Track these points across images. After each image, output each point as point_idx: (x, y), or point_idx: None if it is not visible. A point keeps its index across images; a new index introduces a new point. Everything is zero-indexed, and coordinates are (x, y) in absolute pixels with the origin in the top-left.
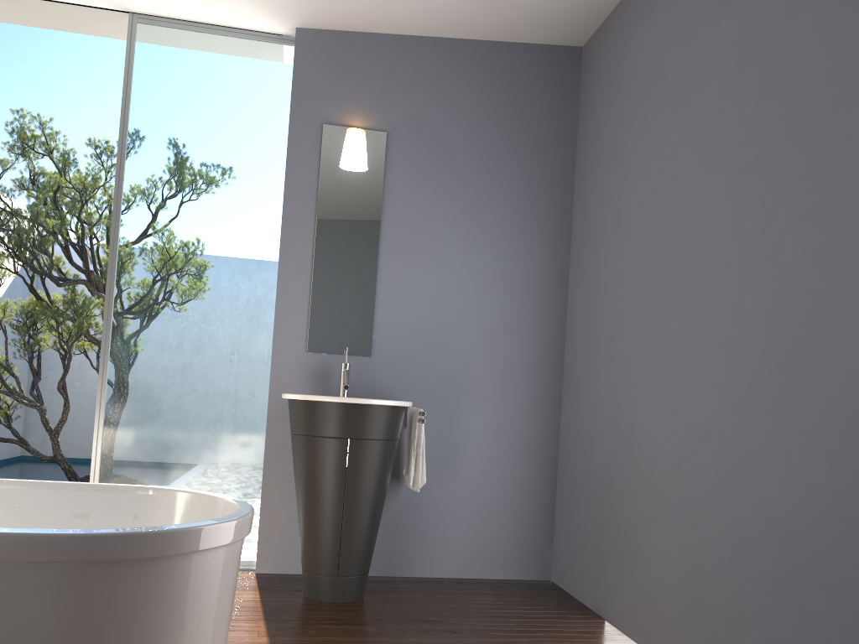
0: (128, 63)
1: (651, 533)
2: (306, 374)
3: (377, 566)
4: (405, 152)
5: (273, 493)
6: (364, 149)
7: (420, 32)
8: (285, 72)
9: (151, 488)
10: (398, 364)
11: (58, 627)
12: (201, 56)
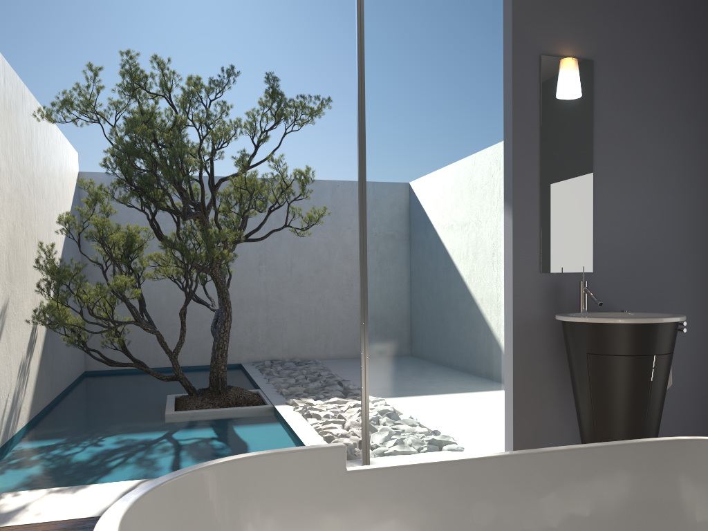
0: (359, 2)
1: None
2: (541, 293)
3: None
4: (608, 78)
5: (522, 404)
6: (579, 78)
7: None
8: (495, 5)
9: (686, 440)
10: (613, 277)
11: None
12: None
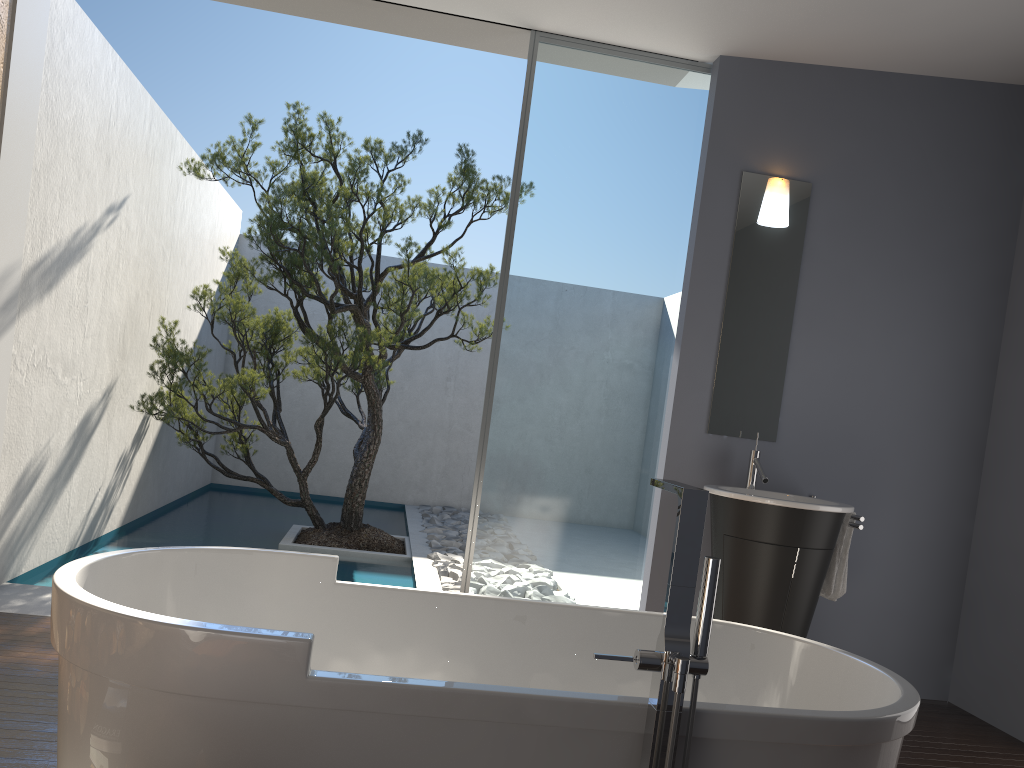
0: (527, 90)
1: None
2: (704, 458)
3: None
4: (830, 207)
5: (661, 588)
6: (788, 203)
7: (860, 65)
8: (697, 105)
9: (715, 622)
10: (804, 452)
11: None
12: (606, 84)
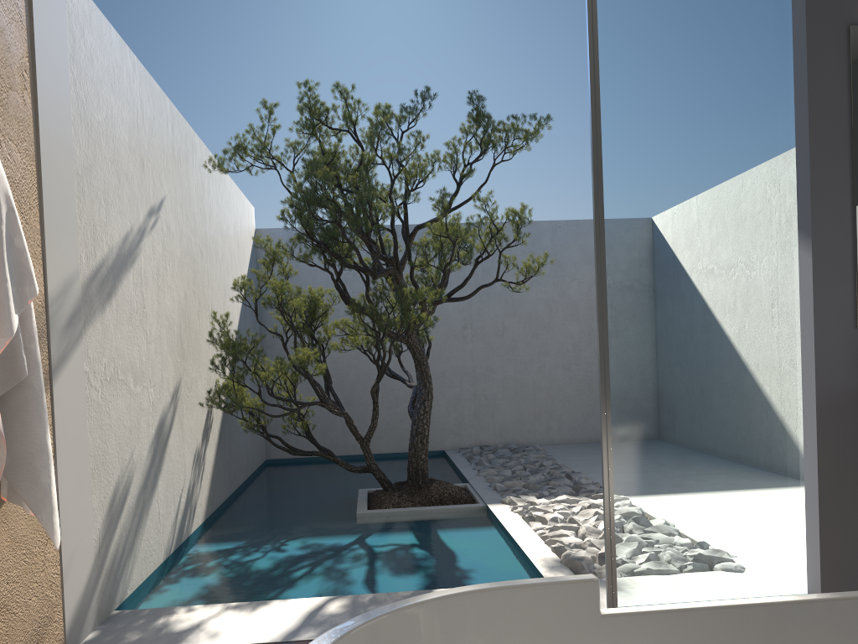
0: None
1: None
2: (857, 357)
3: None
4: None
5: (833, 512)
6: None
7: None
8: None
9: None
10: None
11: None
12: None
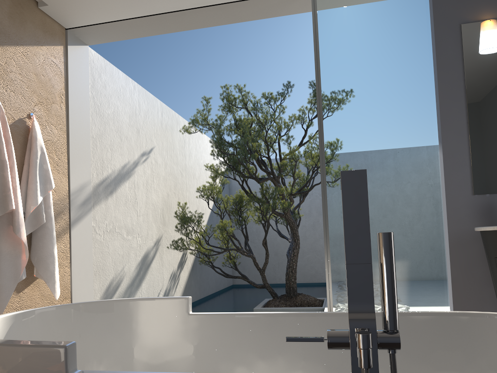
0: (314, 22)
1: None
2: (475, 212)
3: None
4: None
5: (462, 303)
6: None
7: None
8: None
9: (472, 314)
10: None
11: None
12: (361, 3)
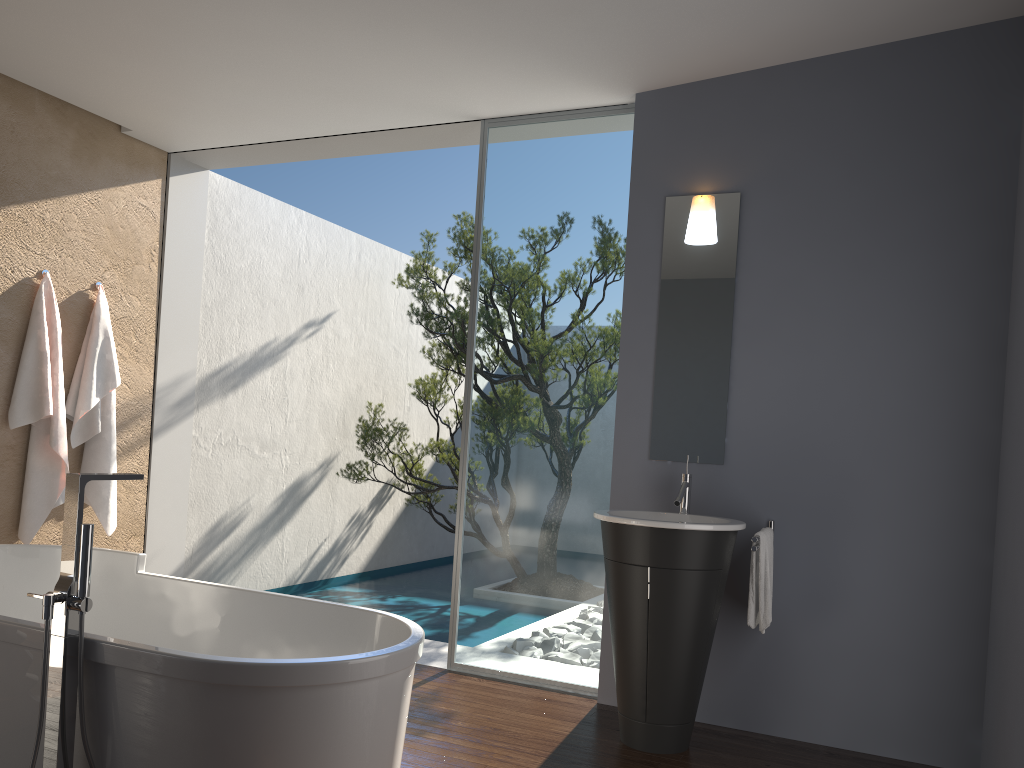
0: (481, 171)
1: (1017, 736)
2: (649, 485)
3: (733, 716)
4: (764, 212)
5: None
6: (711, 218)
7: (780, 60)
8: (631, 144)
9: (376, 613)
10: (757, 473)
11: (194, 734)
12: (546, 147)
